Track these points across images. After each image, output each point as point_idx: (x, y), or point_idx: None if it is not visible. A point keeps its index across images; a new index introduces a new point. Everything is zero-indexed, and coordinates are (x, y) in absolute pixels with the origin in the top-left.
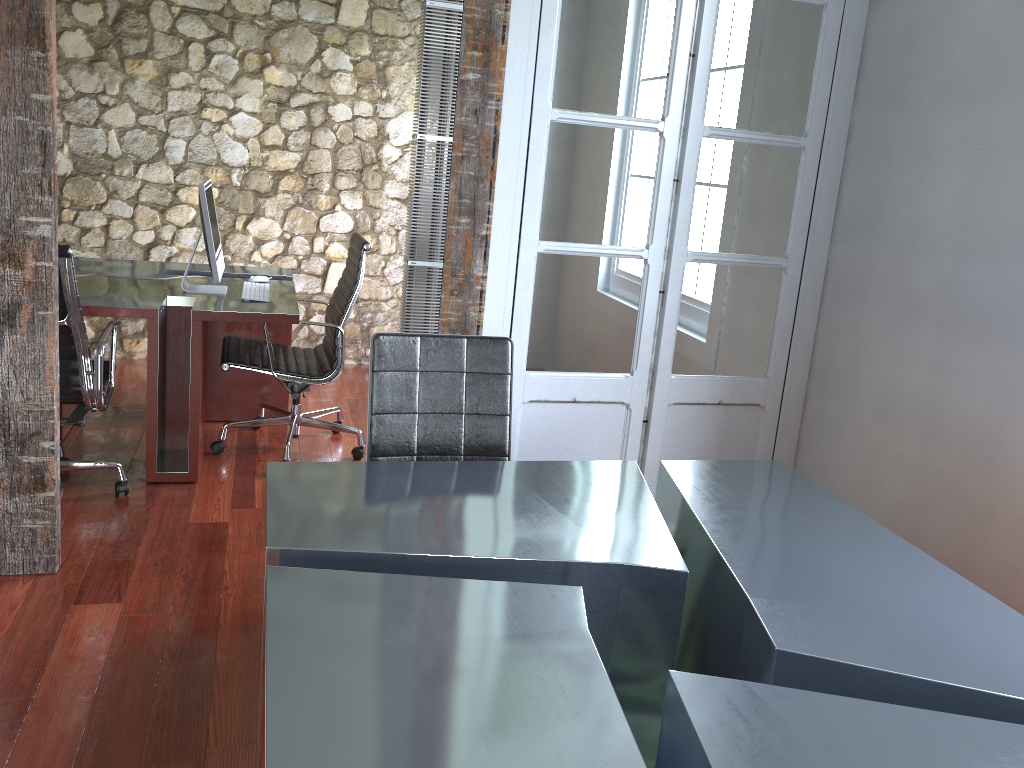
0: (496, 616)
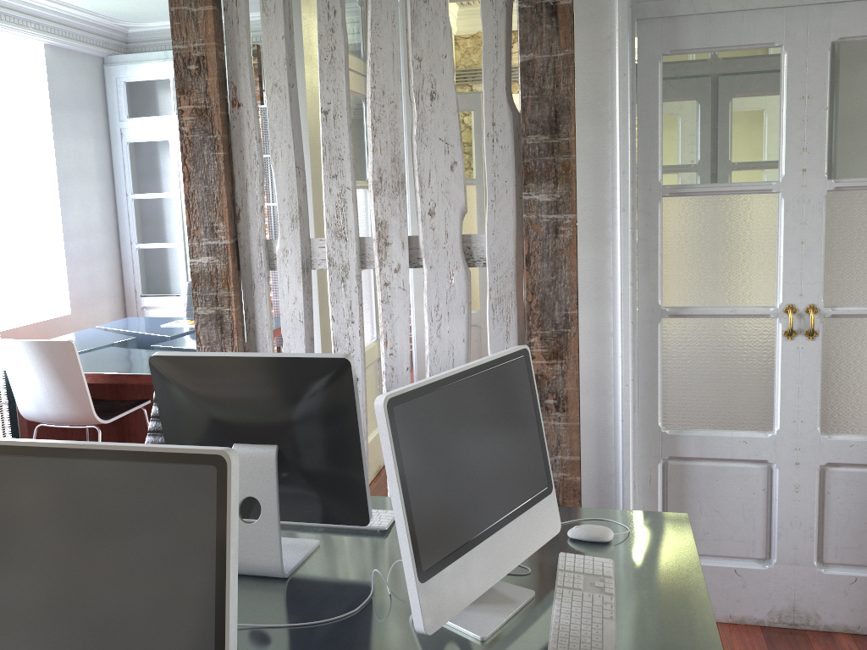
0: (187, 342)
